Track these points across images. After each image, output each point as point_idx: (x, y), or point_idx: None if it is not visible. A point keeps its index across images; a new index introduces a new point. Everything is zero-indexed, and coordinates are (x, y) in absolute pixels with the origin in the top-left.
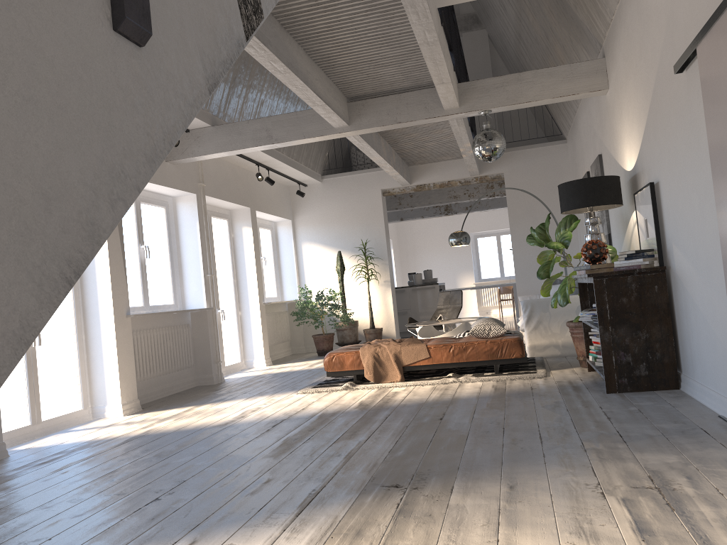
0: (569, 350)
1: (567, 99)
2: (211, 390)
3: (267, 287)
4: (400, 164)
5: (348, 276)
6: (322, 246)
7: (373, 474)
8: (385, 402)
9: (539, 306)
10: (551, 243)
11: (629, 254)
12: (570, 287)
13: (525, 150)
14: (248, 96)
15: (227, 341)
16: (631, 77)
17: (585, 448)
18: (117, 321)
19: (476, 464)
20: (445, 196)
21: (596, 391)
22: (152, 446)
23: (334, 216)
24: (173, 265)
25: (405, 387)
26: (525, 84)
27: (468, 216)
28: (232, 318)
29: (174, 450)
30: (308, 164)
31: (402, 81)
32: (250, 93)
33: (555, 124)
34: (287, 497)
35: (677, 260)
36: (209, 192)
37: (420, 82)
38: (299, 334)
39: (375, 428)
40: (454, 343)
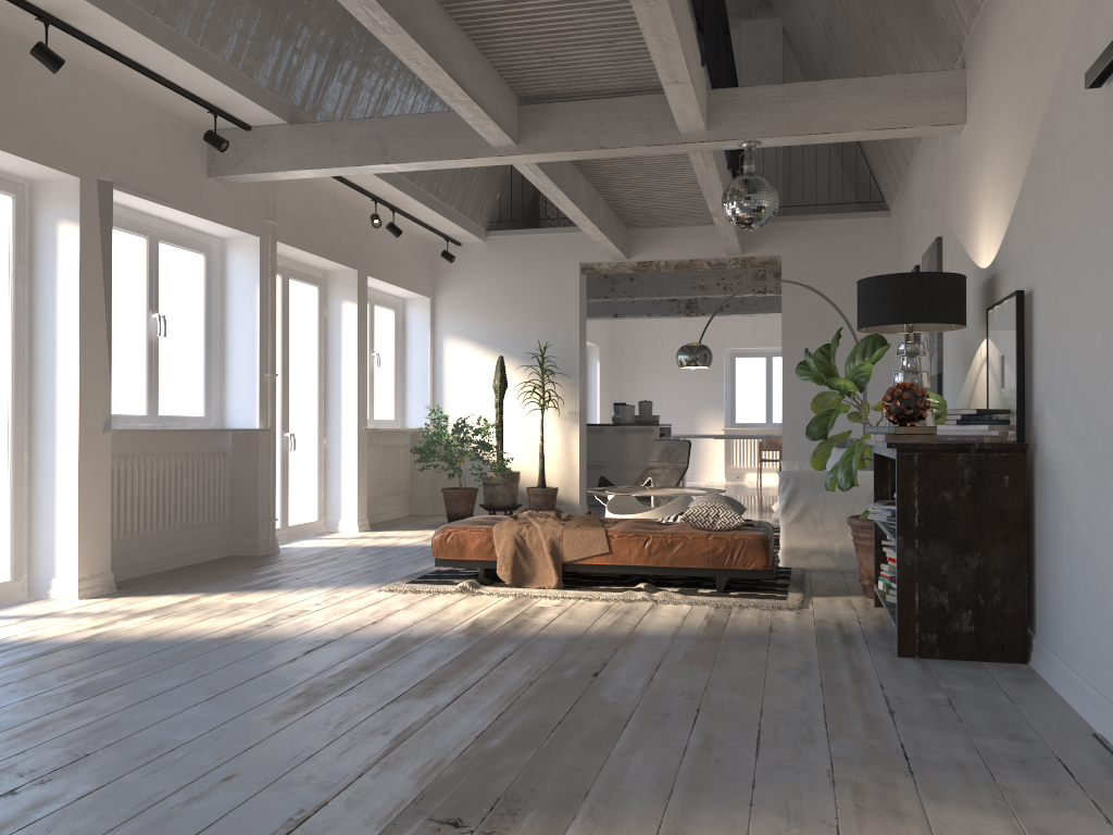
0: (851, 563)
1: (892, 136)
2: (248, 567)
3: (378, 402)
4: (611, 223)
5: (513, 398)
6: (476, 346)
7: (425, 786)
8: (515, 625)
9: (808, 483)
10: (836, 381)
11: (965, 415)
12: (862, 457)
13: (820, 221)
14: (362, 81)
15: (297, 485)
16: (1006, 102)
17: (834, 779)
18: (84, 438)
19: (623, 789)
20: (686, 285)
21: (881, 649)
22: (82, 669)
23: (499, 299)
24: (210, 352)
25: (559, 600)
26: (822, 102)
27: (724, 321)
28: (310, 449)
29: (112, 683)
30: (464, 209)
31: (613, 77)
32: (365, 77)
33: (875, 184)
34: (243, 823)
35: (1050, 436)
36: (285, 237)
37: (645, 82)
38: (424, 484)
39: (475, 681)
40: (654, 532)
